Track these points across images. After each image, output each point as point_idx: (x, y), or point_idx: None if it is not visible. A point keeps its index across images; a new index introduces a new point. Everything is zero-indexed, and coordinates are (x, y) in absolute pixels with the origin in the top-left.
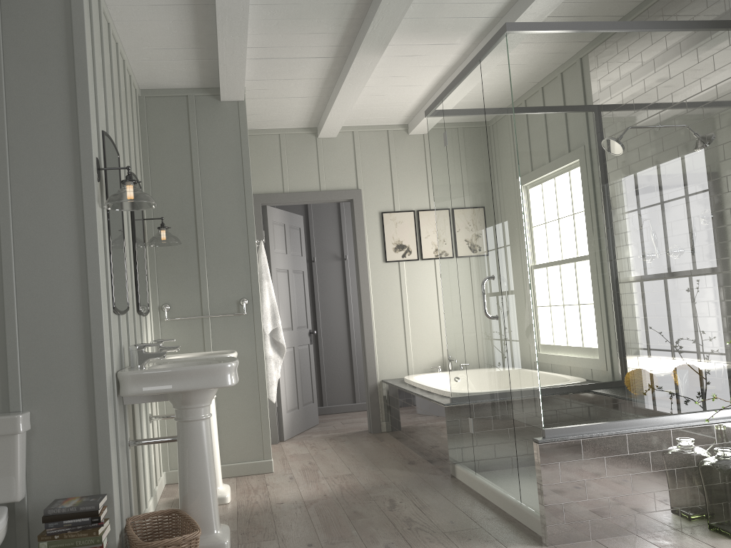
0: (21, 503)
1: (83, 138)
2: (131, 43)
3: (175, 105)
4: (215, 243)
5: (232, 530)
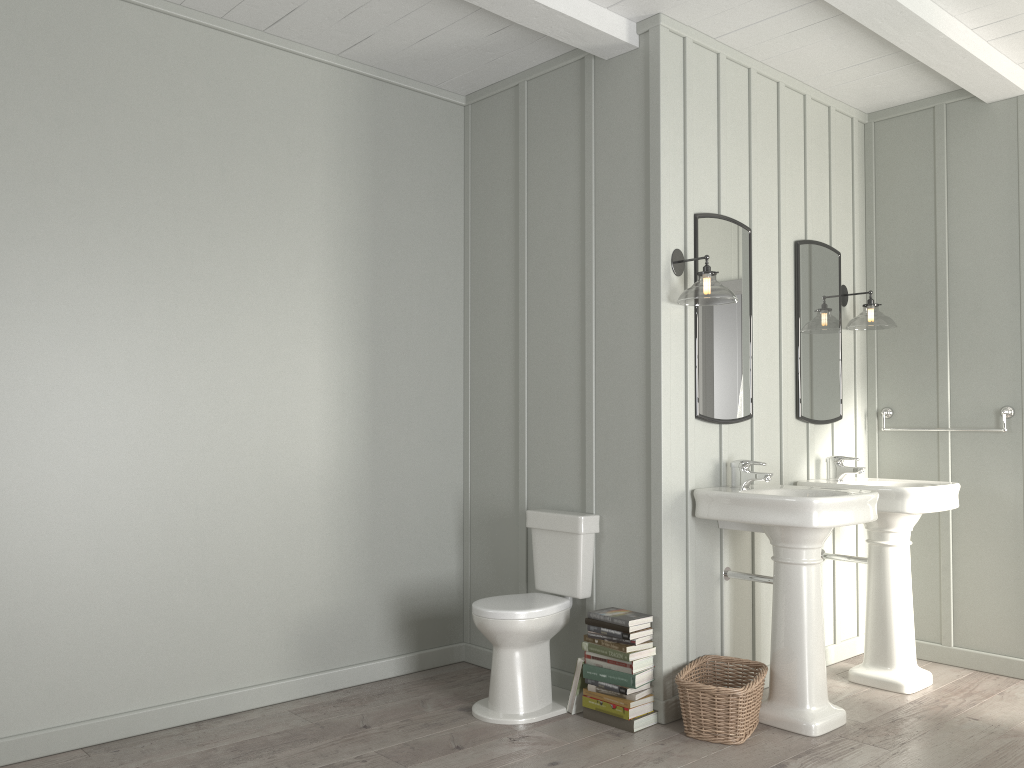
0: (590, 602)
1: (652, 233)
2: (804, 74)
3: (916, 125)
4: (965, 322)
5: (857, 721)
